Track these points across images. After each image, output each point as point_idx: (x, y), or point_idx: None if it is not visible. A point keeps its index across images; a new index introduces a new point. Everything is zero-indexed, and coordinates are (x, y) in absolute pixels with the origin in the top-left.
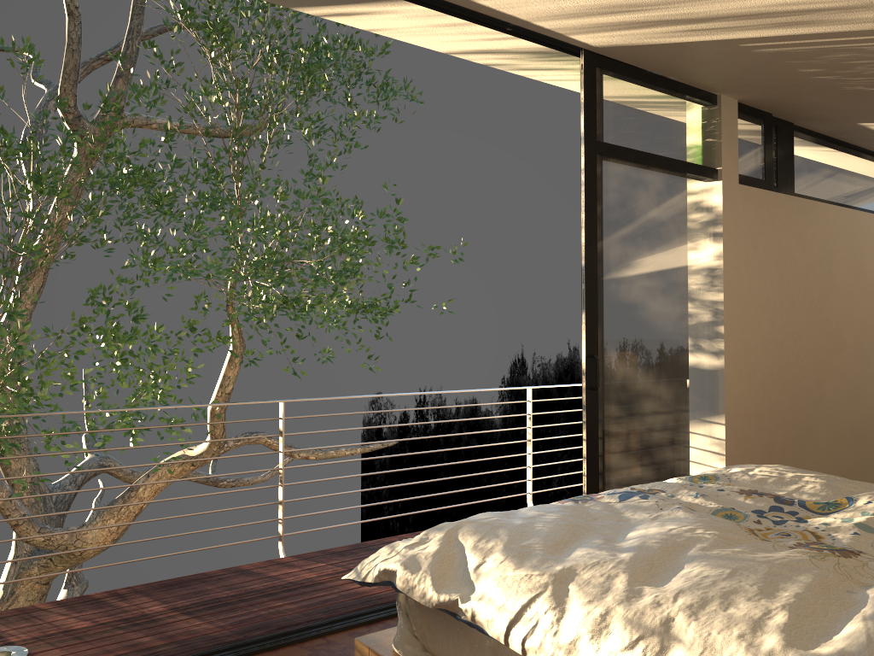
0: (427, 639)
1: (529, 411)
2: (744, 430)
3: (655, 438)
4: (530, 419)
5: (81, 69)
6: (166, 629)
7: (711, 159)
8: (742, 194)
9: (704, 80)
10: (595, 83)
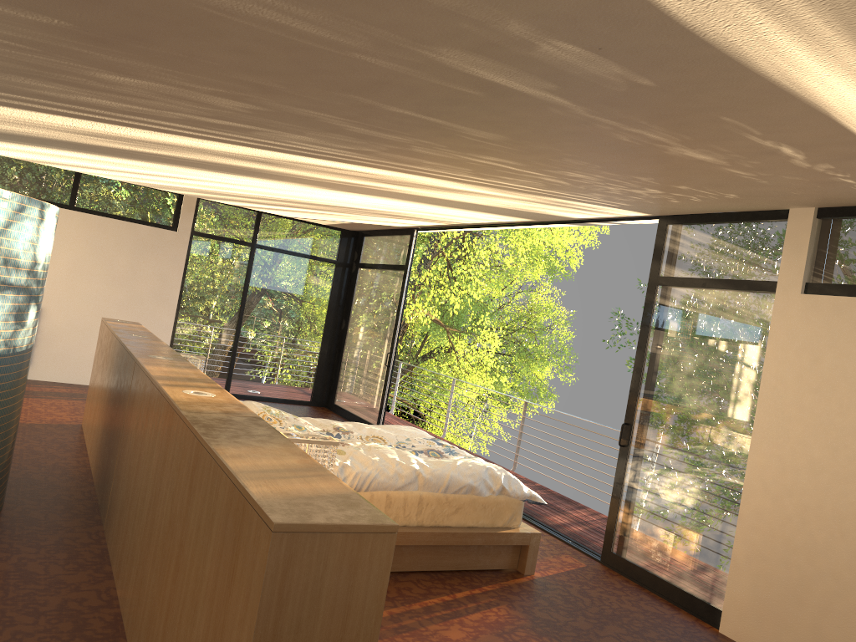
0: None
1: None
2: (762, 549)
3: (667, 506)
4: None
5: None
6: None
7: (774, 272)
8: (803, 304)
9: (735, 209)
10: (663, 236)
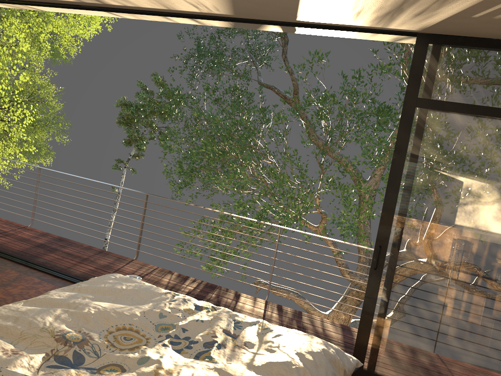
0: None
1: None
2: None
3: (439, 327)
4: None
5: None
6: None
7: None
8: None
9: None
10: (424, 55)
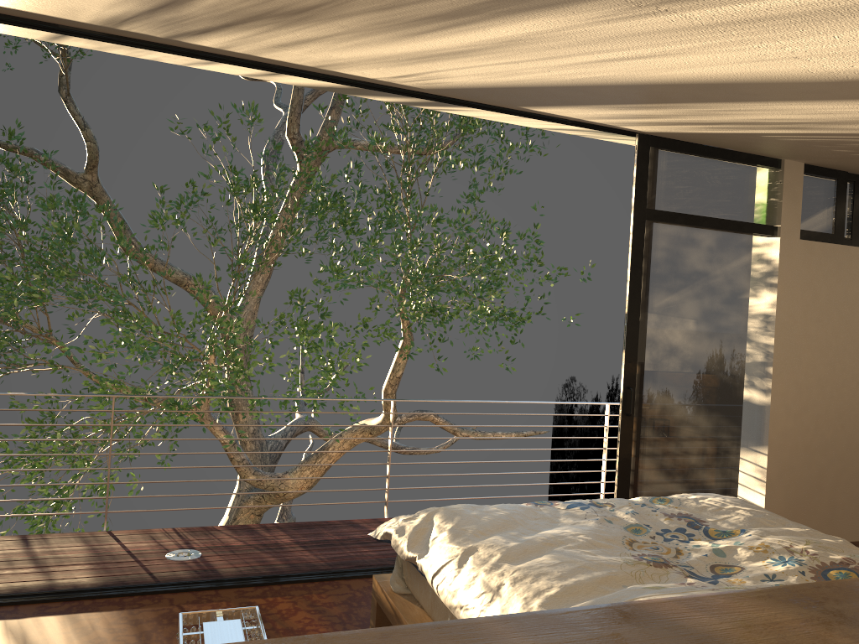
0: (408, 581)
1: (606, 423)
2: (790, 461)
3: (691, 461)
4: (606, 431)
5: (310, 95)
6: (286, 555)
7: (771, 217)
8: (803, 248)
9: (759, 151)
10: (648, 160)
